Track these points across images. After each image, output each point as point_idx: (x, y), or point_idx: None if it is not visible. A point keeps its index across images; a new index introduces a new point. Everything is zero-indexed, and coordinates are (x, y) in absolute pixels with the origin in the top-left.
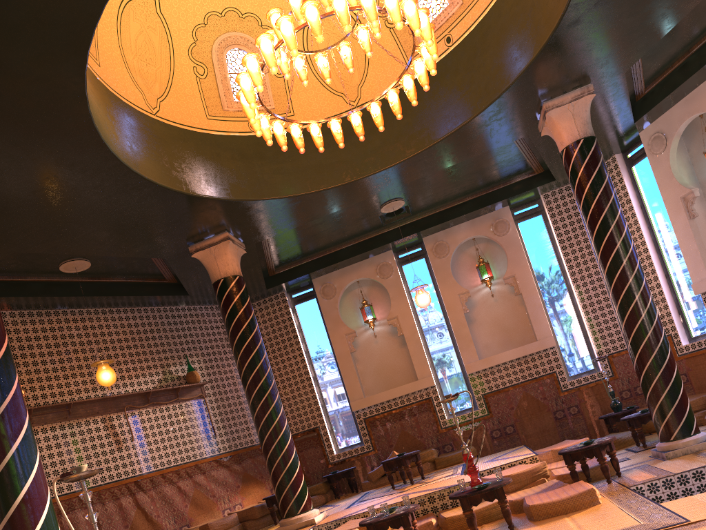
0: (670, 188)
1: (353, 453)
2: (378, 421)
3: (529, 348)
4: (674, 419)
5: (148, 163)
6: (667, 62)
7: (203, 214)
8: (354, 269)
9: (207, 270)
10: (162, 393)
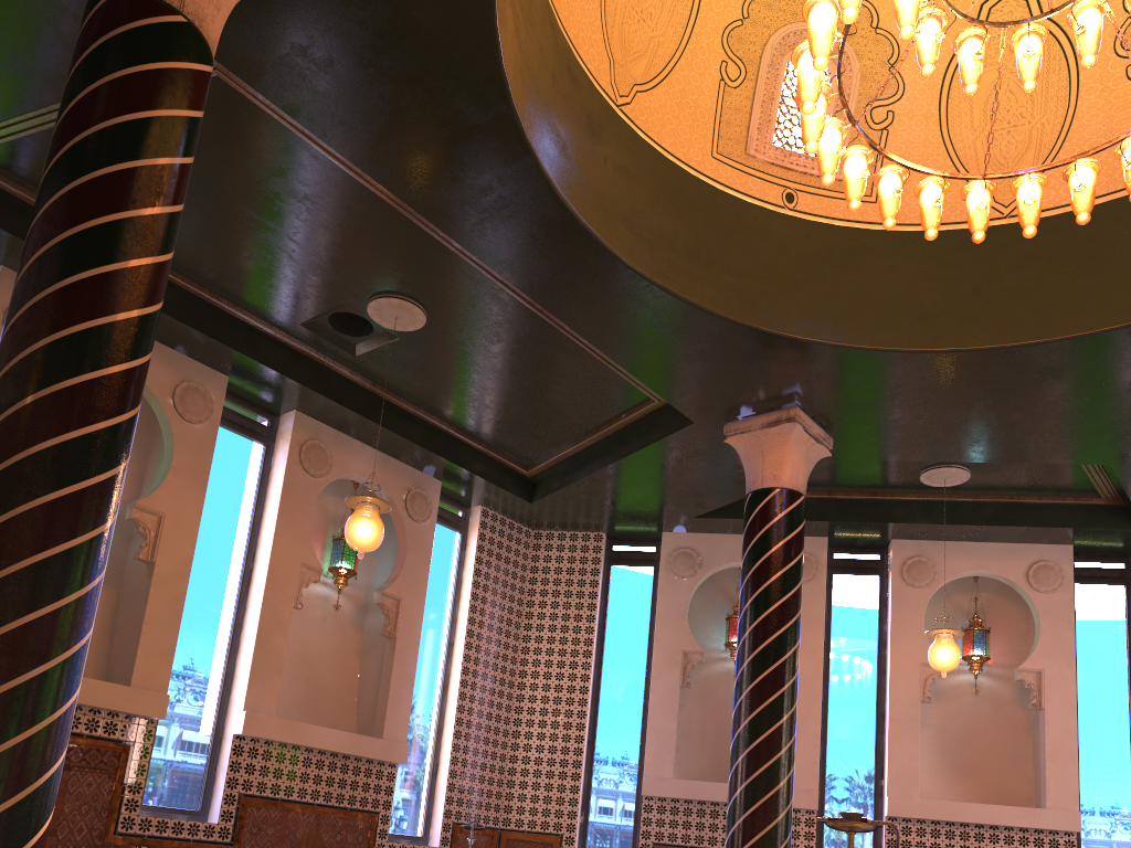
0: (674, 629)
1: None
2: None
3: (367, 746)
4: None
5: None
6: (809, 485)
7: None
8: None
9: None
10: None
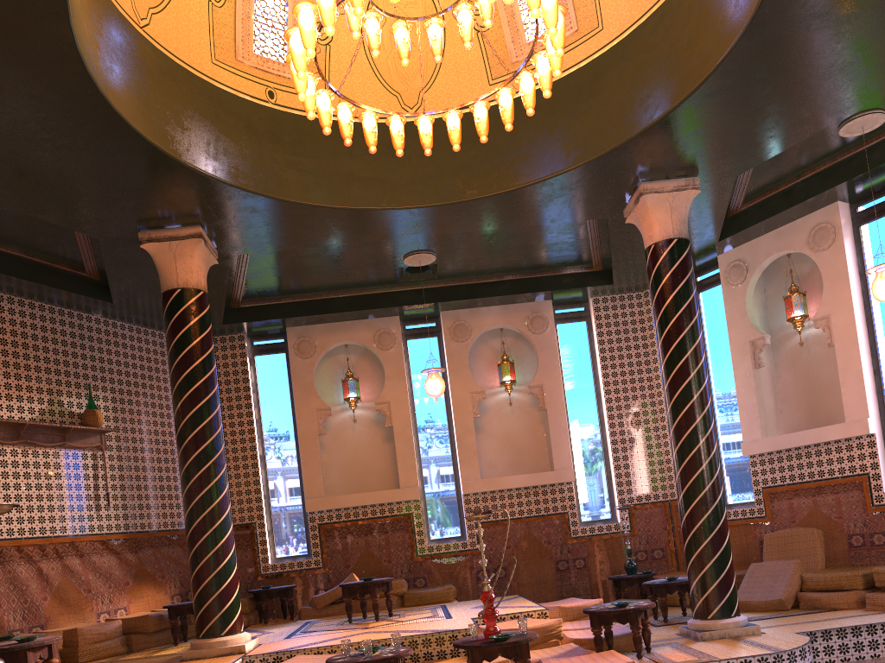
0: (740, 327)
1: (295, 567)
2: (337, 531)
3: (542, 478)
4: (717, 594)
5: (121, 89)
6: (774, 182)
7: (176, 191)
8: (346, 328)
9: (158, 271)
10: (42, 430)
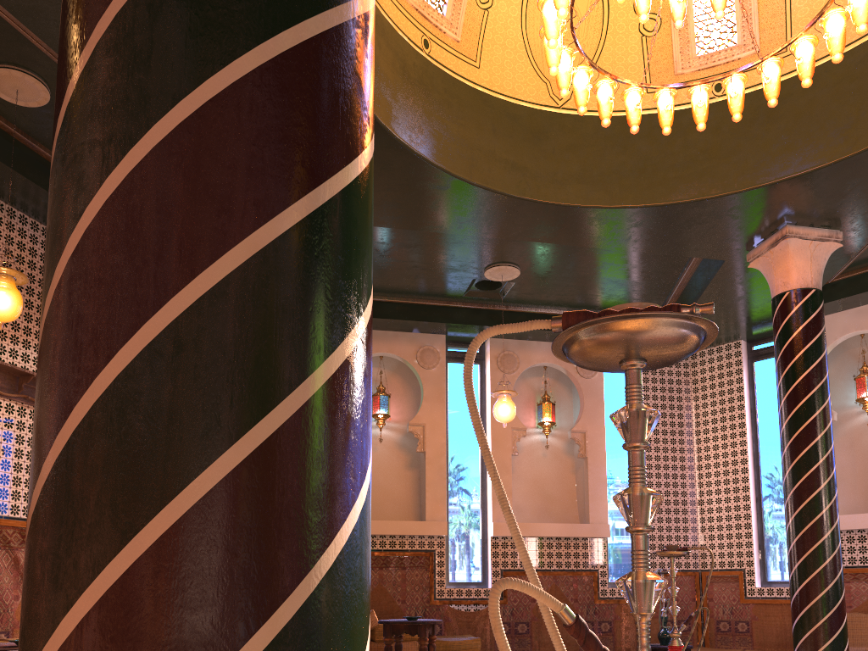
0: None
1: None
2: None
3: (577, 529)
4: None
5: None
6: None
7: None
8: (387, 338)
9: None
10: None
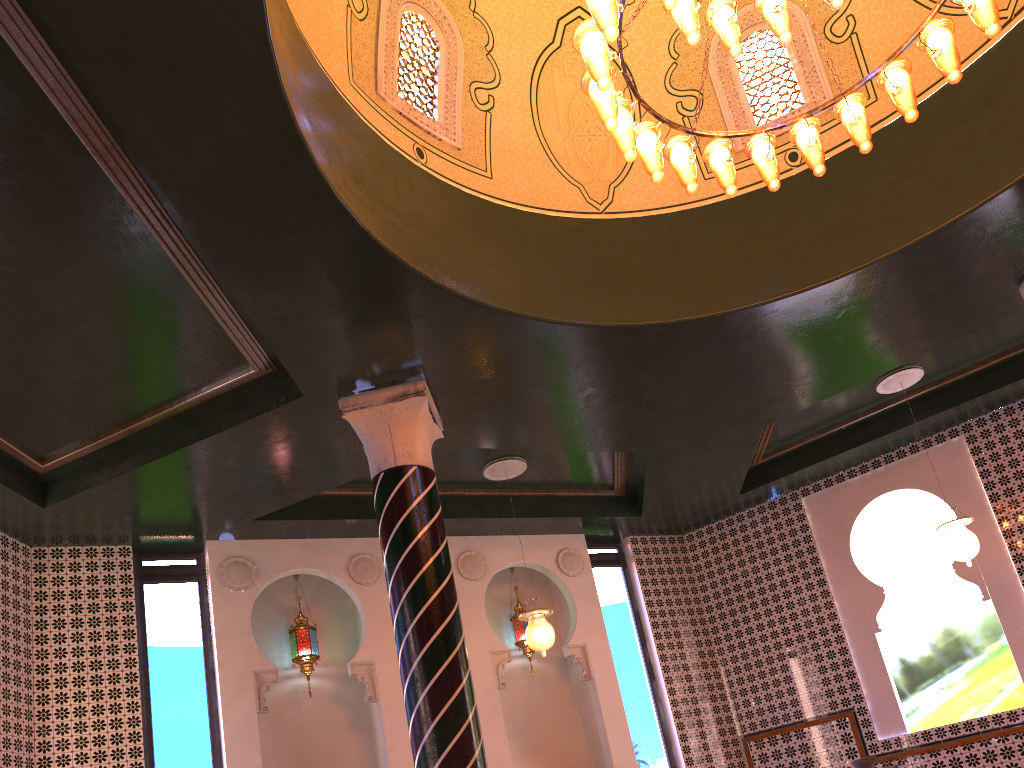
0: (240, 648)
1: None
2: None
3: None
4: None
5: None
6: None
7: None
8: None
9: None
10: None
